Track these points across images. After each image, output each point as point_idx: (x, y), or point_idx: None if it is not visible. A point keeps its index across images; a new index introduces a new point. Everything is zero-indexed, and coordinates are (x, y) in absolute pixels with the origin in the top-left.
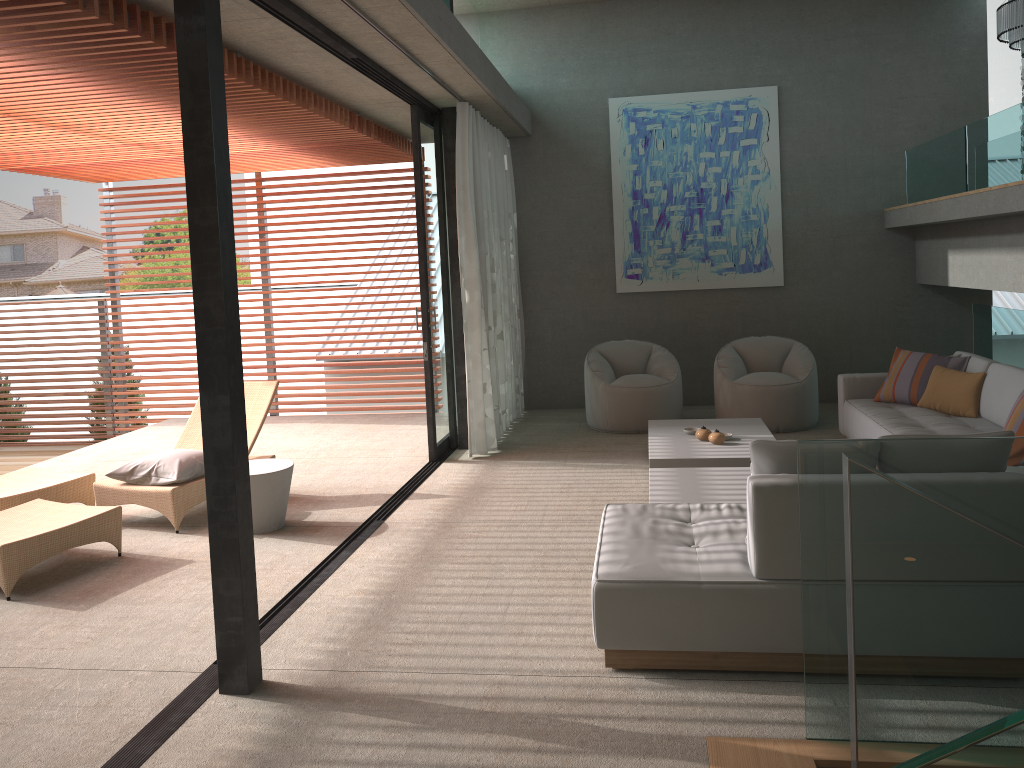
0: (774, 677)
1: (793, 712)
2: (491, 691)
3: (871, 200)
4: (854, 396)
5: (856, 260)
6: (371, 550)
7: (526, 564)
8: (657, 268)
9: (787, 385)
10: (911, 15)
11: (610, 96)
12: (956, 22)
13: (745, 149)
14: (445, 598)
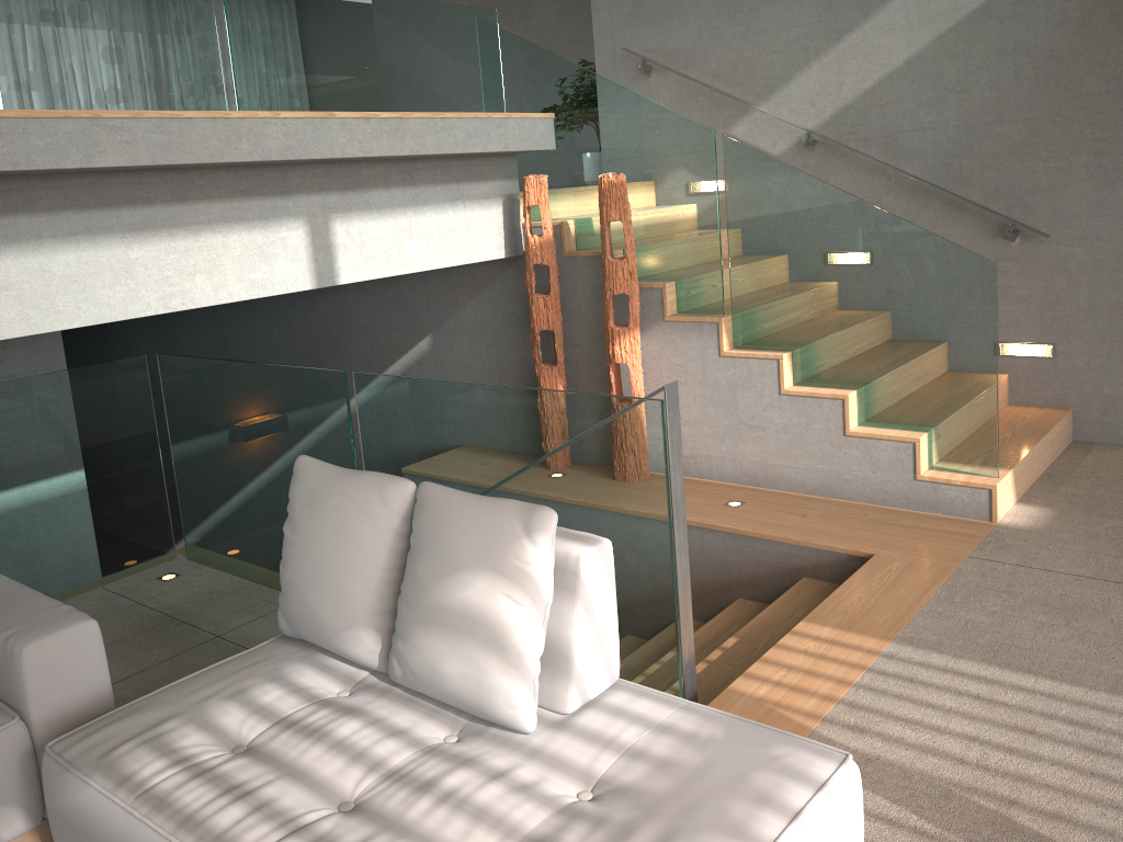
0: None
1: None
2: None
3: None
4: None
5: None
6: None
7: None
8: None
9: None
10: None
11: None
12: None
13: None
14: None
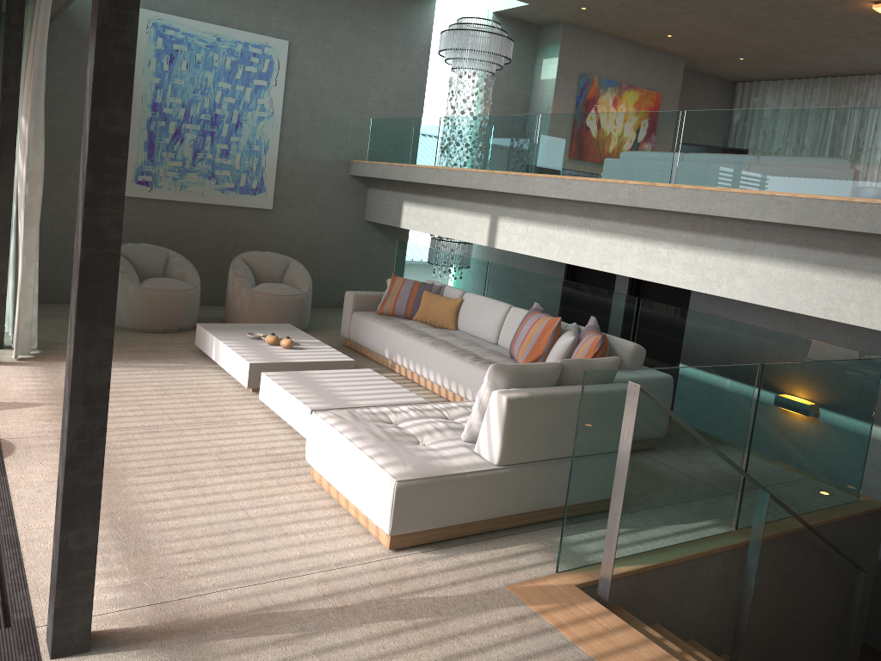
0: (496, 534)
1: (532, 556)
2: (324, 589)
3: (343, 151)
4: (359, 309)
5: (327, 196)
6: (26, 471)
7: (214, 469)
8: (167, 178)
9: (296, 296)
10: (388, 15)
11: (141, 6)
12: (414, 31)
13: (257, 88)
14: (176, 512)
